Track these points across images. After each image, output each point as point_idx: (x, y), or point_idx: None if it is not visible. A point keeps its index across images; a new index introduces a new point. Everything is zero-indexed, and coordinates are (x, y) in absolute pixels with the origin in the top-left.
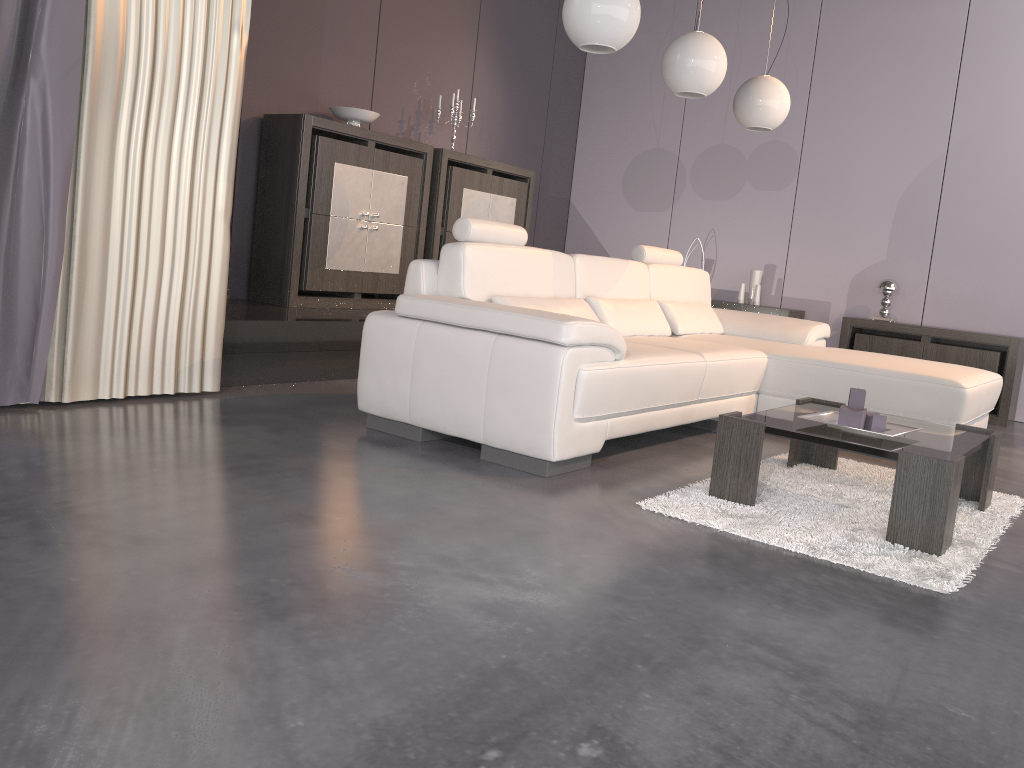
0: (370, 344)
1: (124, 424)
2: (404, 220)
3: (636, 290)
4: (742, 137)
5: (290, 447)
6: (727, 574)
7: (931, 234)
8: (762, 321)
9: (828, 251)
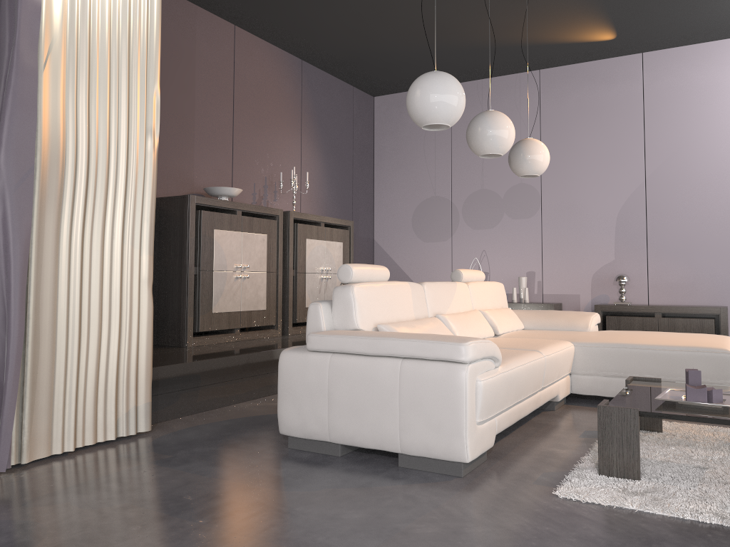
0: (287, 377)
1: (84, 478)
2: (267, 267)
3: (464, 304)
4: (496, 183)
5: (239, 480)
6: None
7: (644, 239)
8: (551, 316)
9: (572, 258)
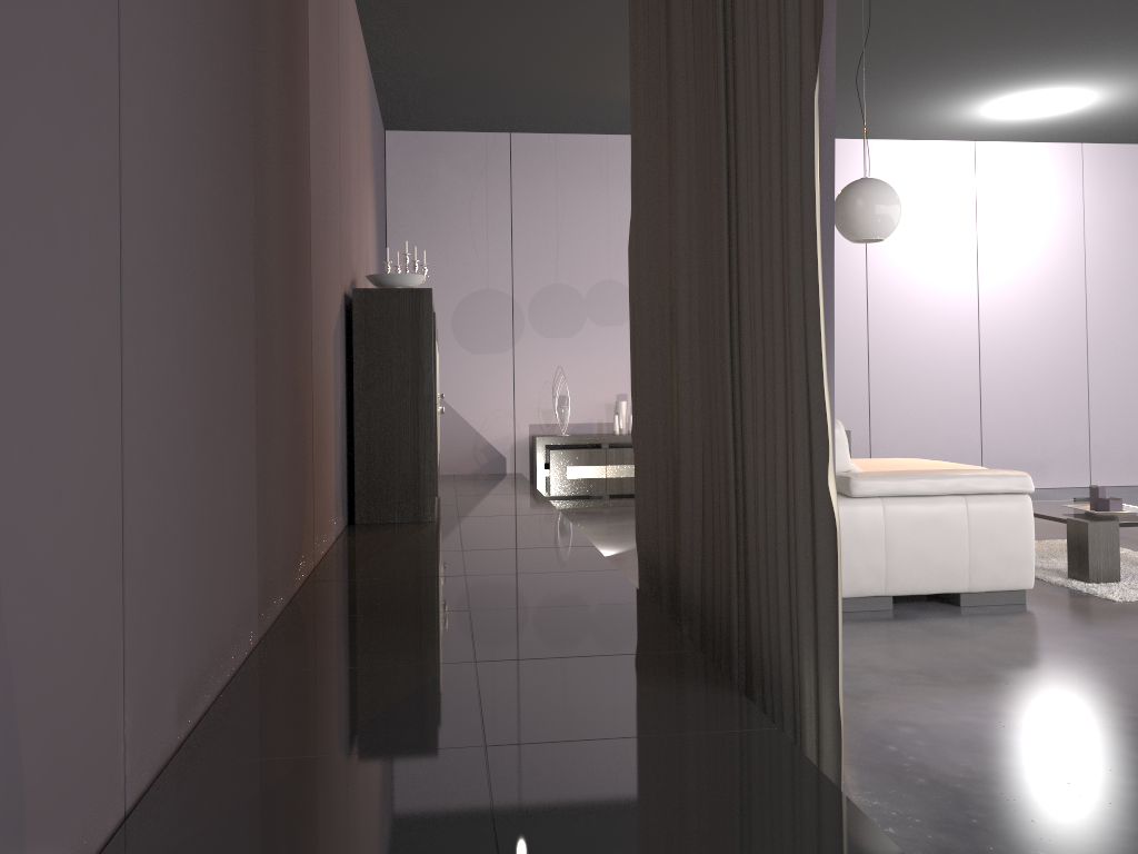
0: None
1: None
2: None
3: None
4: (576, 277)
5: (911, 641)
6: None
7: None
8: None
9: None
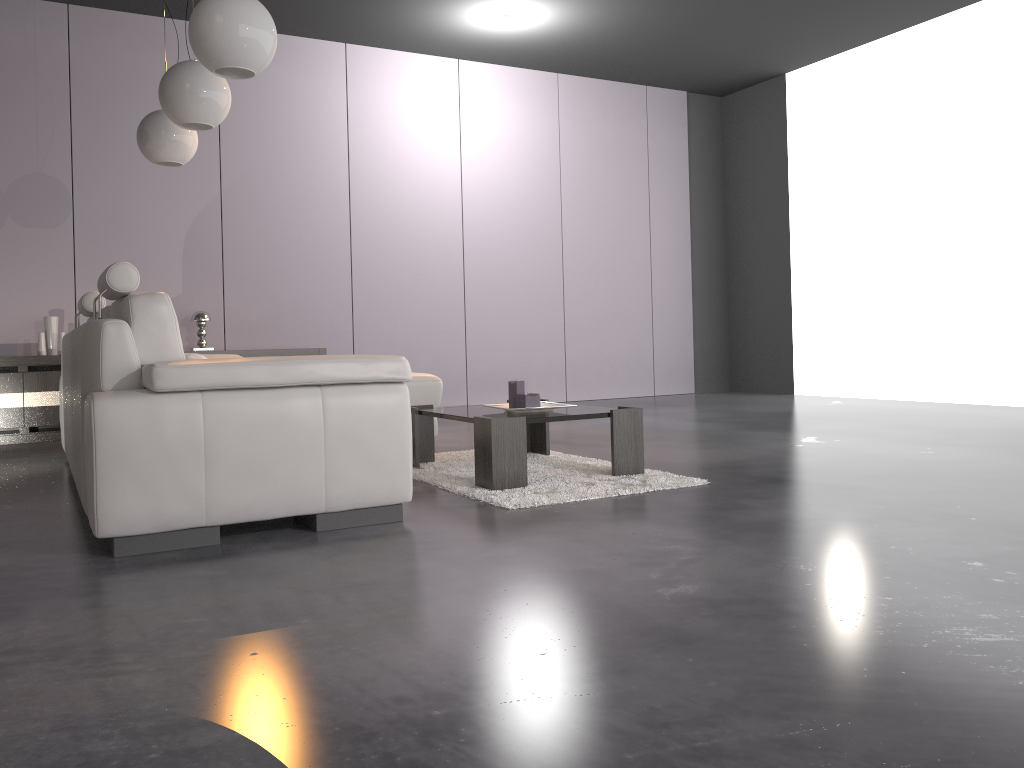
0: (119, 439)
1: None
2: None
3: None
4: None
5: (188, 591)
6: (674, 511)
7: (220, 267)
8: None
9: None
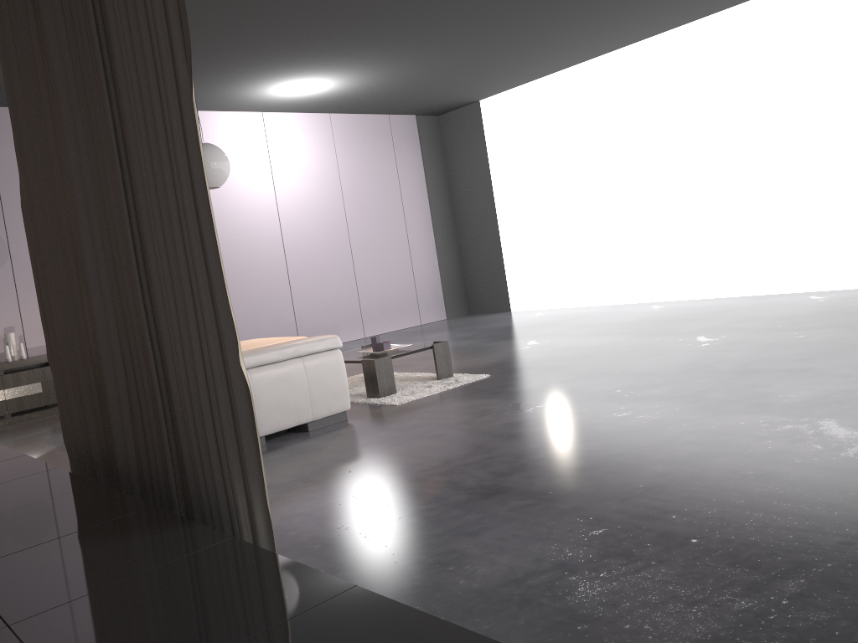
0: None
1: None
2: None
3: None
4: None
5: (284, 462)
6: (481, 392)
7: None
8: None
9: None
